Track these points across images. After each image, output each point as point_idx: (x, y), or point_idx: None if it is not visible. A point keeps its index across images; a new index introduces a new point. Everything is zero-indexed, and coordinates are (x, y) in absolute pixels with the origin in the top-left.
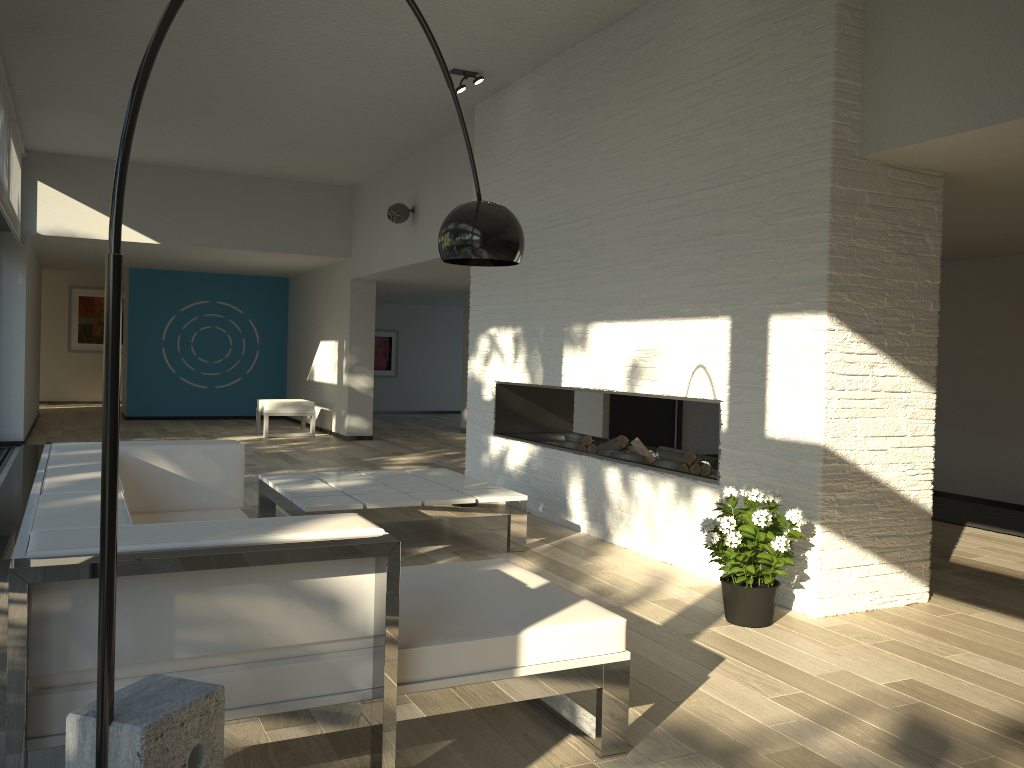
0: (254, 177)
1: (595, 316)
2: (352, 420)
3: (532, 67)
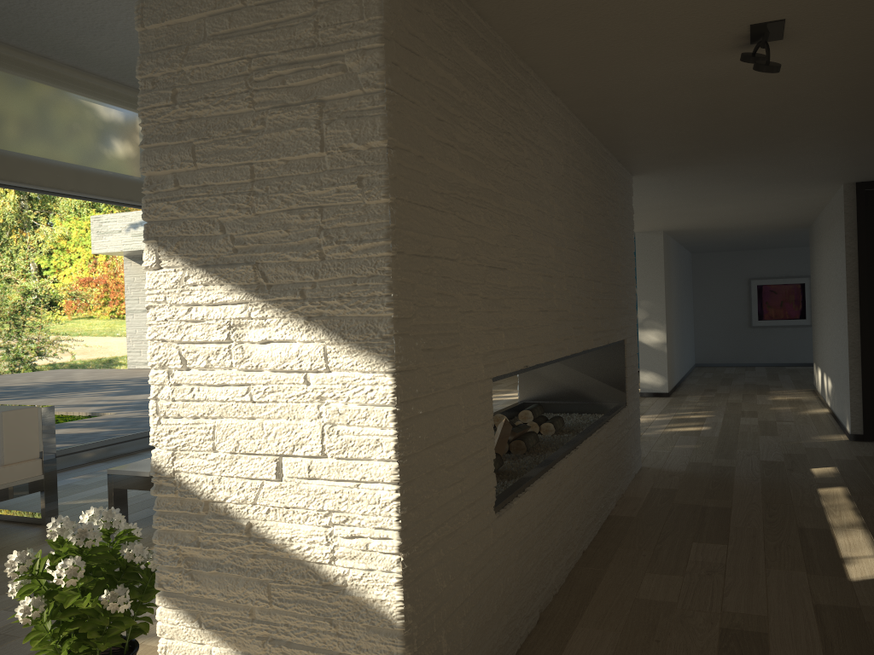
0: None
1: None
2: (644, 376)
3: None
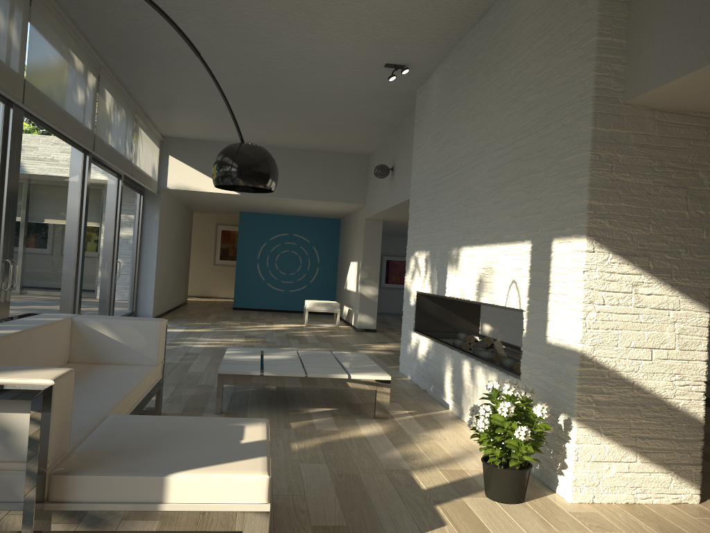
0: (302, 150)
1: (463, 242)
2: (362, 317)
3: (441, 58)
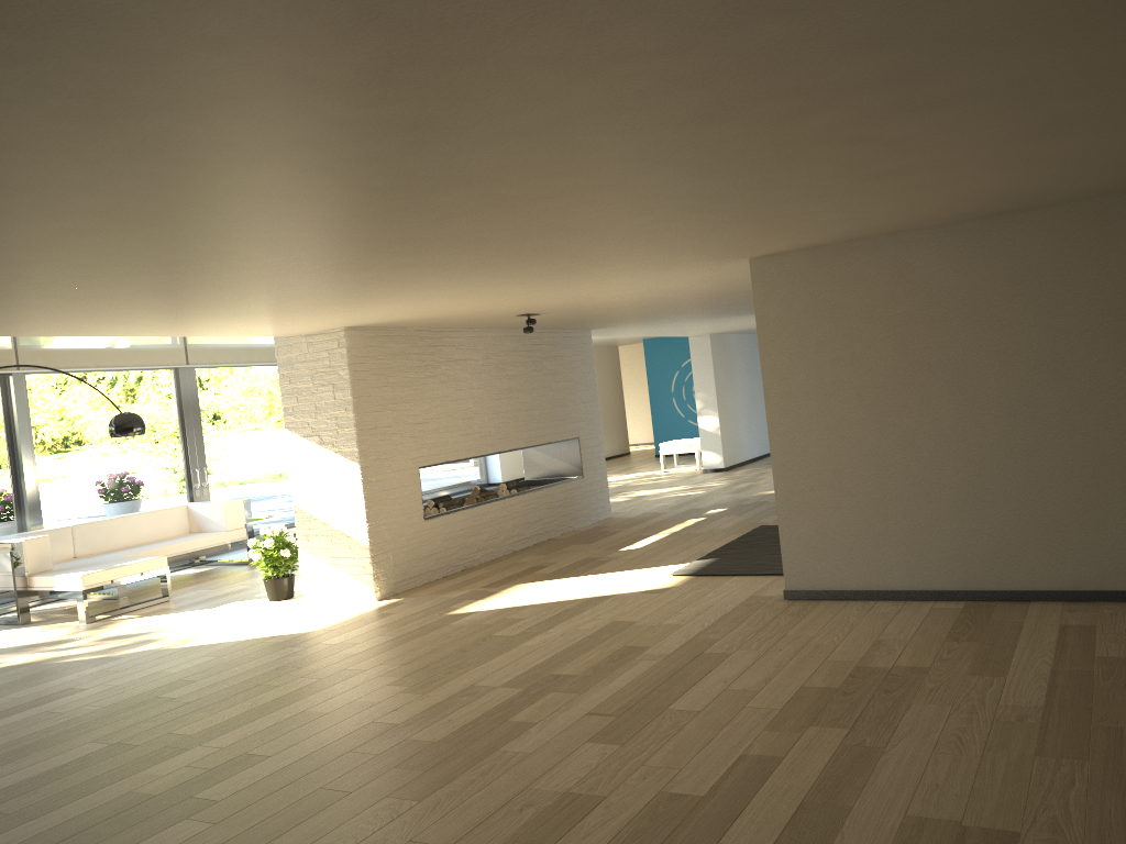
0: None
1: None
2: (705, 455)
3: None
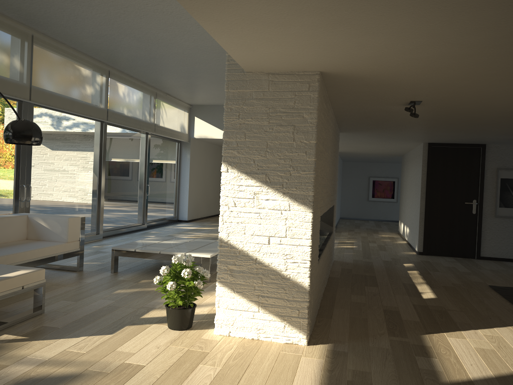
0: None
1: None
2: None
3: None
